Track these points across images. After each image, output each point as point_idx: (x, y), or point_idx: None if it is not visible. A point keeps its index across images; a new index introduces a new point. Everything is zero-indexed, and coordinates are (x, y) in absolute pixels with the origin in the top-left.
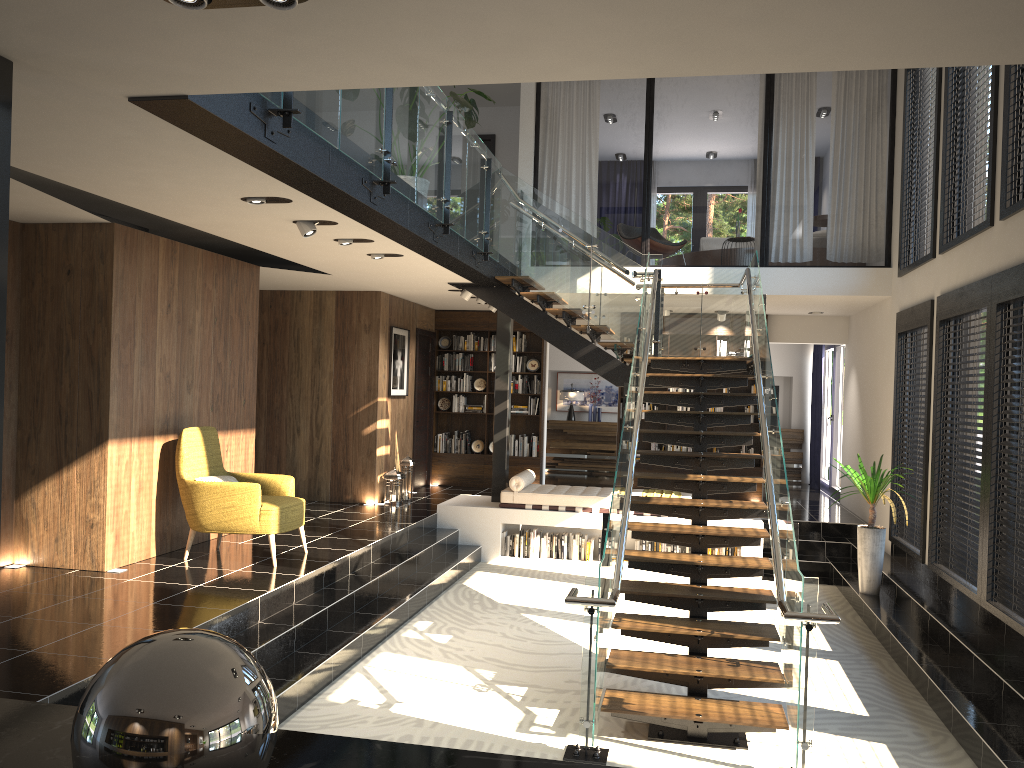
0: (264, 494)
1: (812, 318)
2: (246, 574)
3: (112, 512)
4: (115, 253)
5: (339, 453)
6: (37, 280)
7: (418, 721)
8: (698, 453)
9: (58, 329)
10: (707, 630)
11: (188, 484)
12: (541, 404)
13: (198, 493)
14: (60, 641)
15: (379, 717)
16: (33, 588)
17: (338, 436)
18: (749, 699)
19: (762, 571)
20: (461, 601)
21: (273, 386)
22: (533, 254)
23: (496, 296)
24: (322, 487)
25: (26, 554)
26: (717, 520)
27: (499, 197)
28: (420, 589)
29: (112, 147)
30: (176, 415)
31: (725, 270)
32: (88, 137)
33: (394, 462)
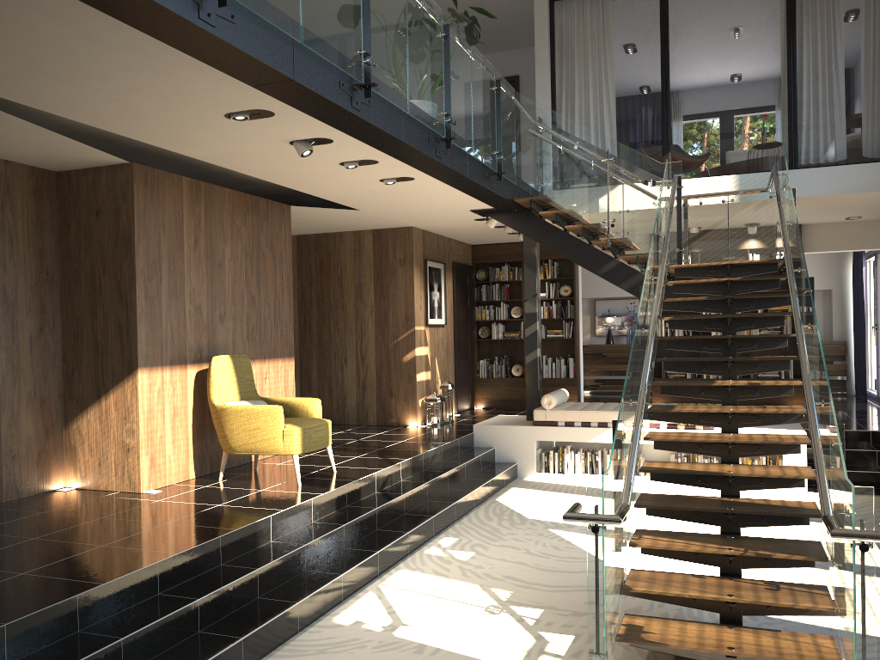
0: (294, 417)
1: (850, 225)
2: (269, 493)
3: (146, 437)
4: (135, 191)
5: (383, 380)
6: (72, 223)
7: (419, 647)
8: (726, 357)
9: (91, 267)
10: (739, 549)
11: (218, 409)
12: (575, 327)
13: (226, 417)
14: (56, 563)
15: (380, 642)
16: (68, 510)
17: (381, 364)
18: (794, 626)
19: (803, 481)
20: (490, 517)
21: (322, 321)
22: (550, 173)
23: (518, 220)
24: (369, 412)
25: (75, 478)
26: (755, 431)
27: (513, 120)
28: (447, 506)
29: (61, 54)
30: (209, 345)
31: (751, 176)
32: (29, 42)
33: (436, 387)
